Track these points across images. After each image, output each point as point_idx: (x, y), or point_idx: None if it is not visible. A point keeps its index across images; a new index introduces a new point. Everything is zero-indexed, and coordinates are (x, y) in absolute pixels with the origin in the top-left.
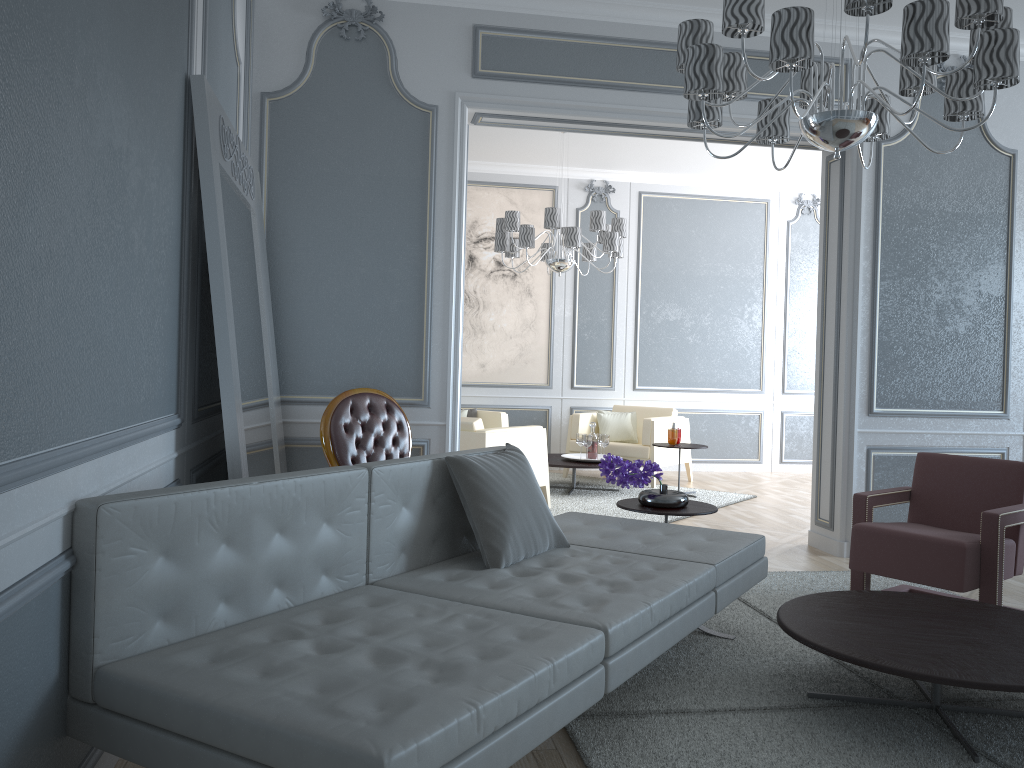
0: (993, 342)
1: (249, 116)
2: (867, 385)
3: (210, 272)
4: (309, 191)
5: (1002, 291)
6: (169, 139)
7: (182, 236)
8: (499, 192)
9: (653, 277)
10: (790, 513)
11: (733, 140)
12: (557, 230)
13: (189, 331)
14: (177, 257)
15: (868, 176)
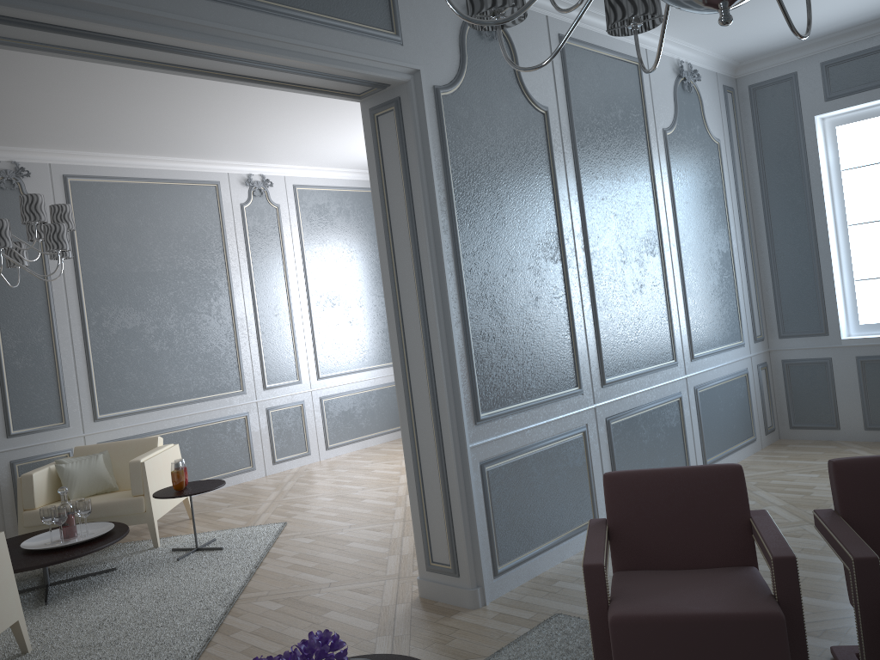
0: (561, 314)
1: None
2: (469, 387)
3: None
4: None
5: (559, 258)
6: None
7: None
8: None
9: (99, 279)
10: (346, 541)
11: (263, 79)
12: None
13: None
14: None
15: (433, 131)
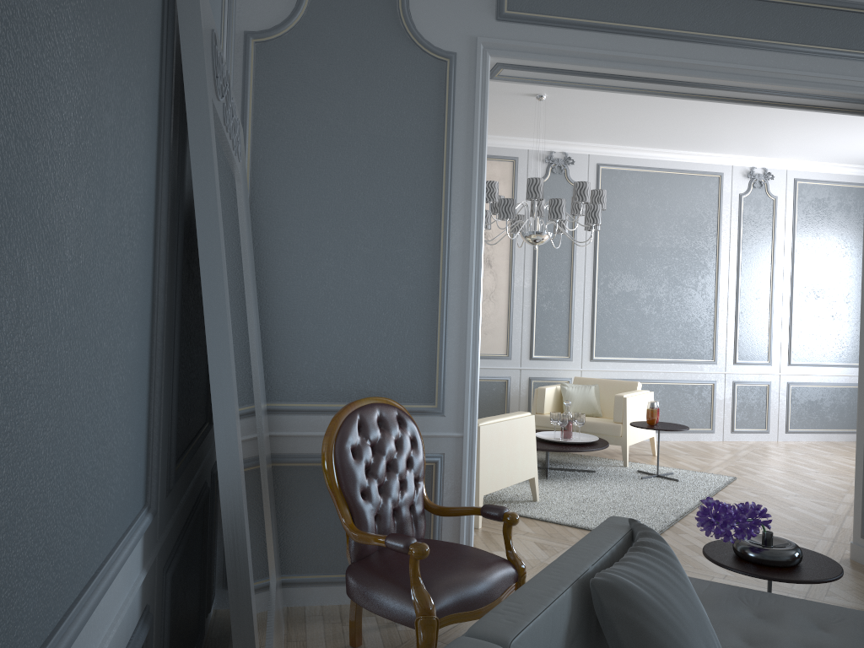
0: None
1: (231, 58)
2: None
3: (202, 272)
4: (302, 153)
5: None
6: (138, 42)
7: (156, 213)
8: None
9: (610, 248)
10: (789, 504)
11: (778, 102)
12: (535, 201)
13: (164, 360)
14: (149, 248)
15: None
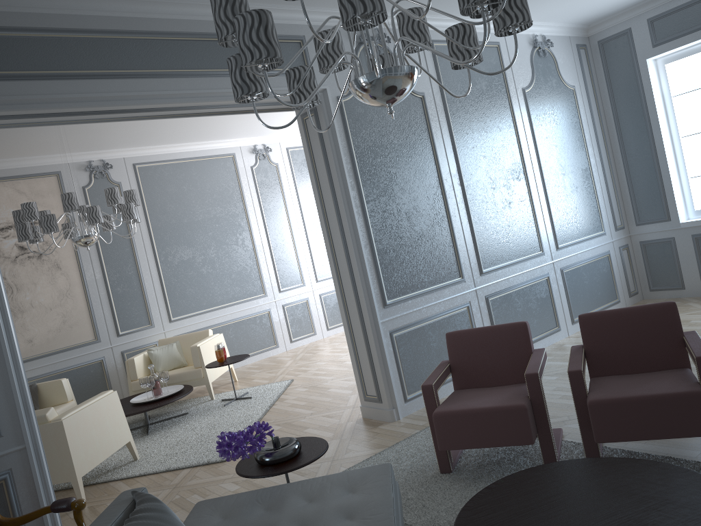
0: (444, 230)
1: None
2: (378, 285)
3: None
4: None
5: (440, 193)
6: None
7: None
8: (5, 185)
9: (162, 229)
10: (327, 388)
11: (229, 111)
12: (76, 211)
13: None
14: None
15: (339, 125)
